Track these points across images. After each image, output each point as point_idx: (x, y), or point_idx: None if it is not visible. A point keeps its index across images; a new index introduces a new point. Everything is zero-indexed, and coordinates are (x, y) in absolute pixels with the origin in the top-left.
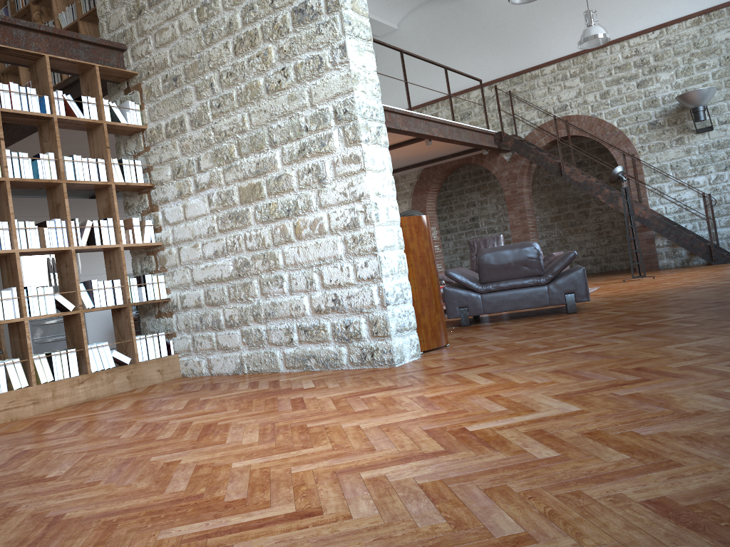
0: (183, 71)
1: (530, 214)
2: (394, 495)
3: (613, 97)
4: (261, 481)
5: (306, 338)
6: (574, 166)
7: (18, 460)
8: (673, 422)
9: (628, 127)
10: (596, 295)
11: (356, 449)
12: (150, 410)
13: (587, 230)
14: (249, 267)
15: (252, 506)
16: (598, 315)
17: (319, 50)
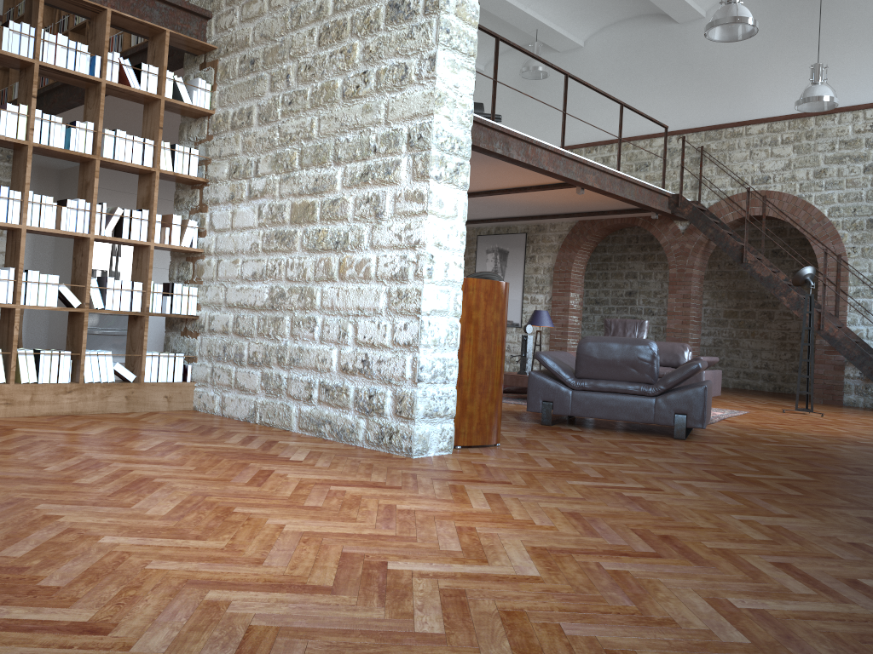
0: (262, 54)
1: (695, 302)
2: (208, 632)
3: (830, 178)
4: (102, 570)
5: (325, 399)
6: (763, 254)
7: None
8: (620, 625)
9: (841, 219)
10: (732, 422)
11: (244, 557)
12: (113, 443)
13: (767, 336)
14: (284, 300)
15: (54, 600)
16: (704, 450)
17: (406, 57)
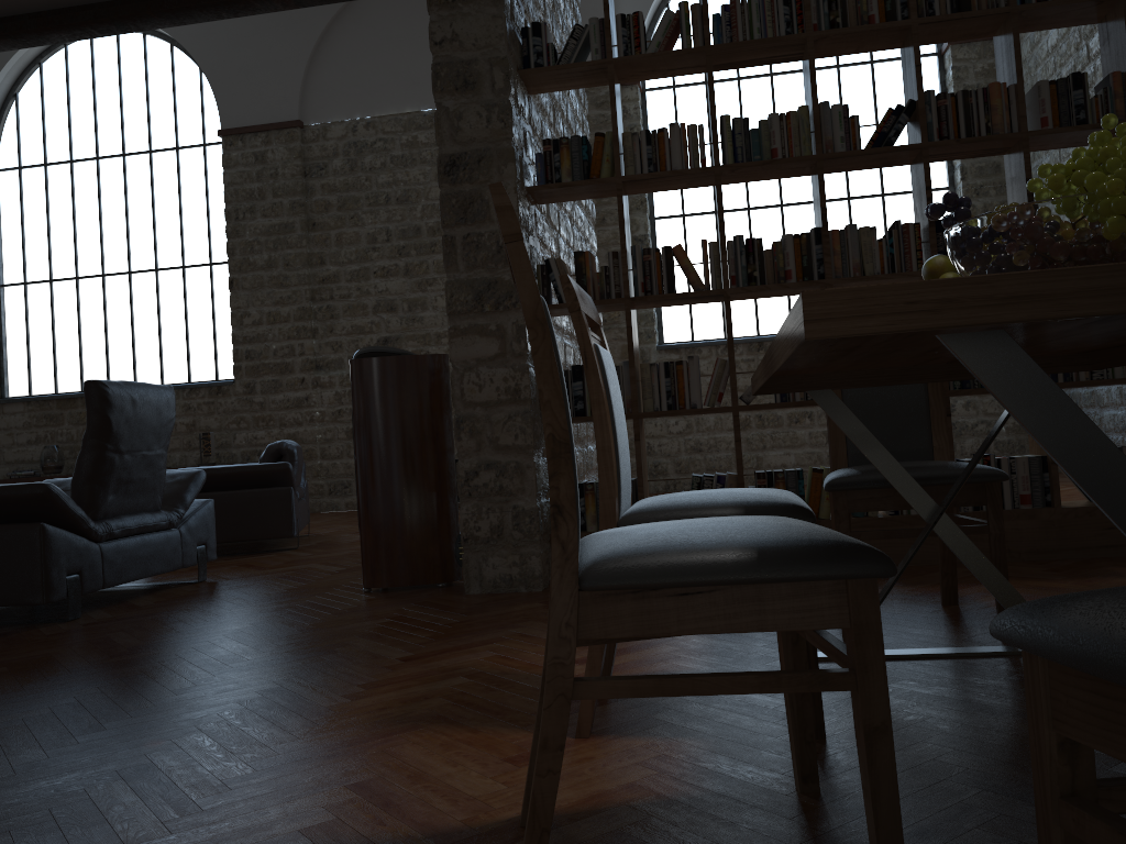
0: None
1: None
2: None
3: None
4: None
5: None
6: None
7: None
8: None
9: None
10: None
11: None
12: None
13: None
14: None
15: None
16: None
17: None
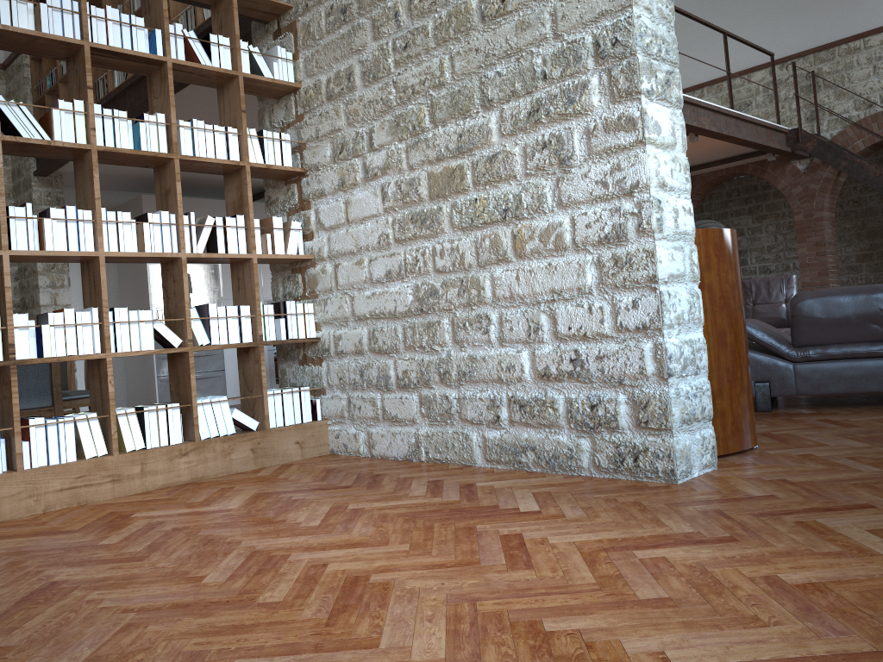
0: None
1: (830, 249)
2: None
3: None
4: None
5: (521, 418)
6: None
7: (27, 608)
8: None
9: None
10: None
11: None
12: (269, 519)
13: None
14: (437, 298)
15: None
16: None
17: None
